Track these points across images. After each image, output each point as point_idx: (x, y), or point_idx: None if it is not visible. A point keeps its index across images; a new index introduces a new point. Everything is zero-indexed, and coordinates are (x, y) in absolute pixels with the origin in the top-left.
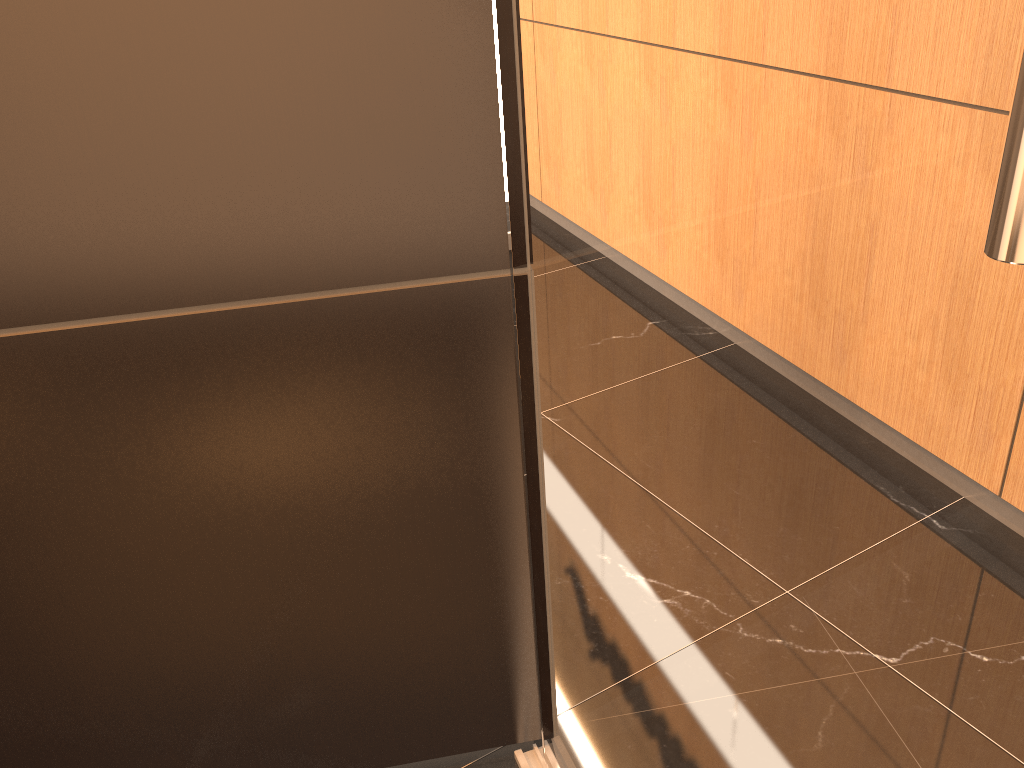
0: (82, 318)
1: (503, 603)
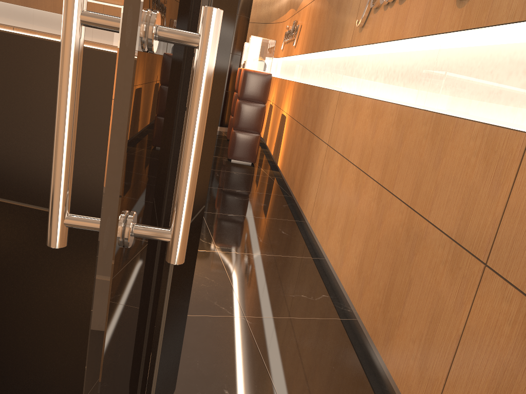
0: (0, 197)
1: None
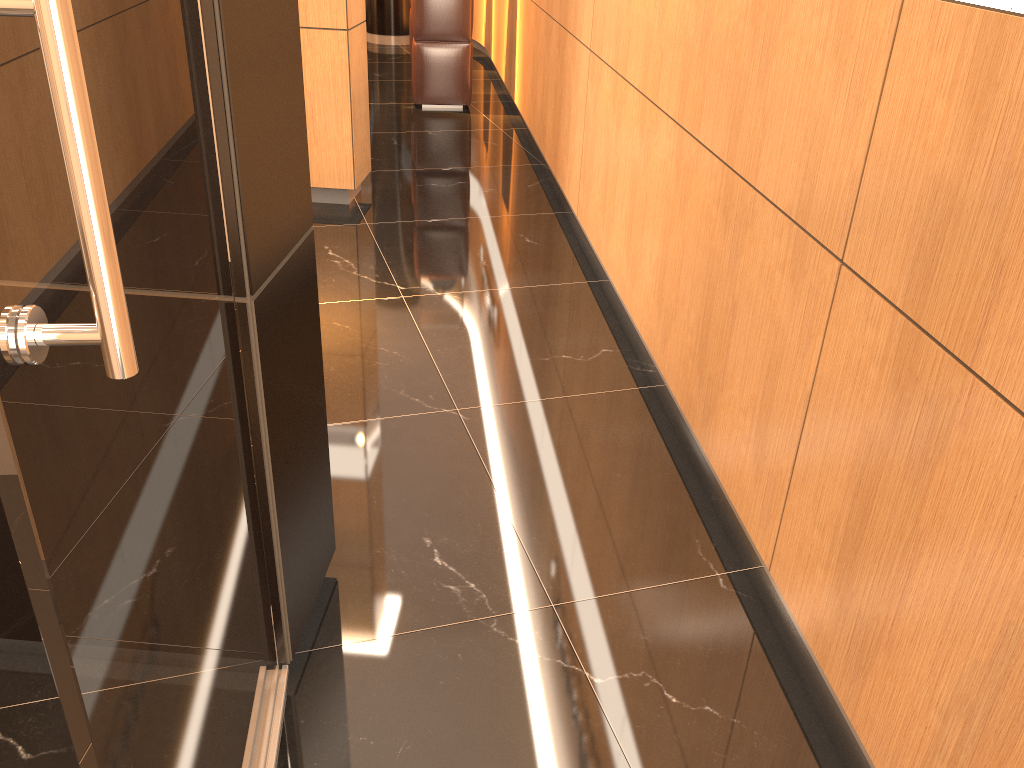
0: None
1: None
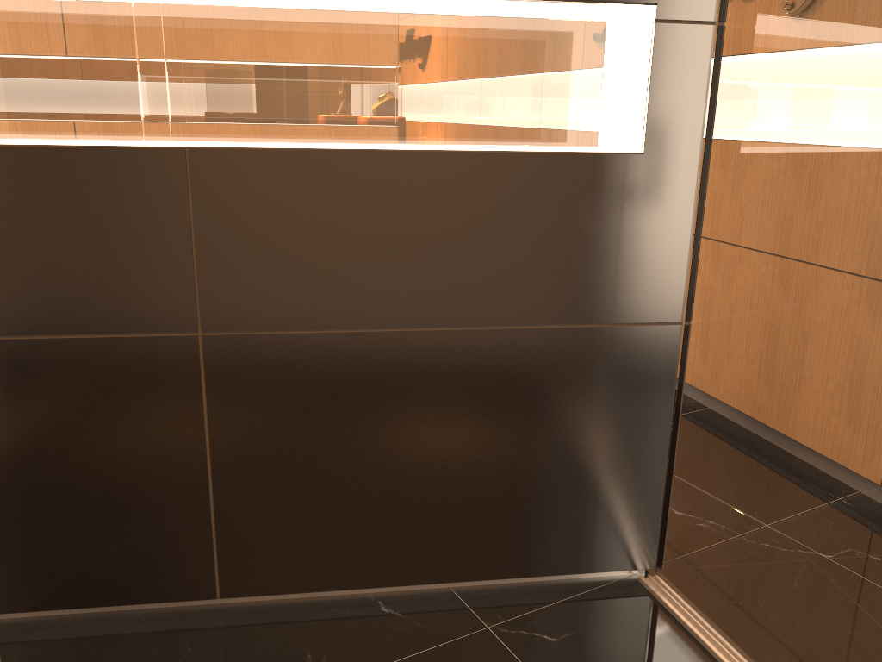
0: (514, 324)
1: (650, 484)
